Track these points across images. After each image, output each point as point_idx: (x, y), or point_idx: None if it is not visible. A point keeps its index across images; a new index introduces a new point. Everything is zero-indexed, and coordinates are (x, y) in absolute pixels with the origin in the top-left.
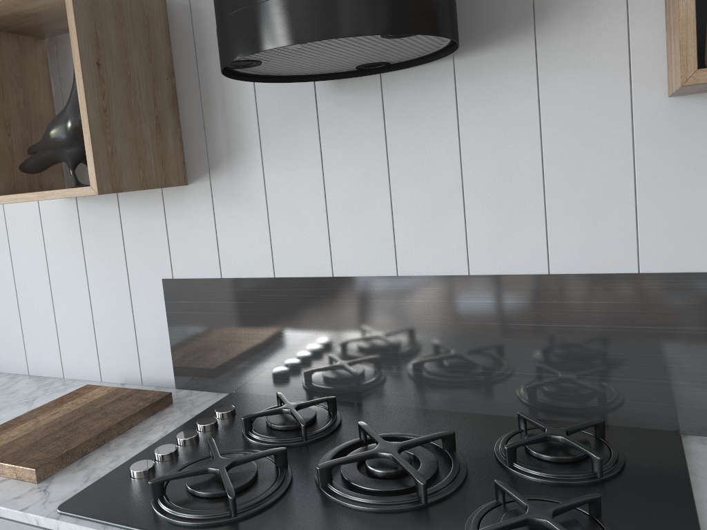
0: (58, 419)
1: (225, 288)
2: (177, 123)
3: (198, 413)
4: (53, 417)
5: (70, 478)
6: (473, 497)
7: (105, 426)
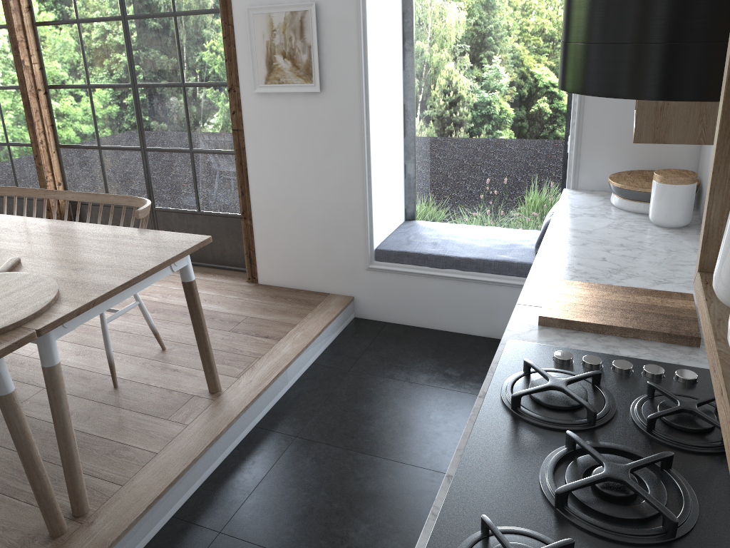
0: (615, 301)
1: None
2: None
3: (685, 365)
4: (617, 298)
5: (548, 334)
6: (579, 543)
7: (613, 323)
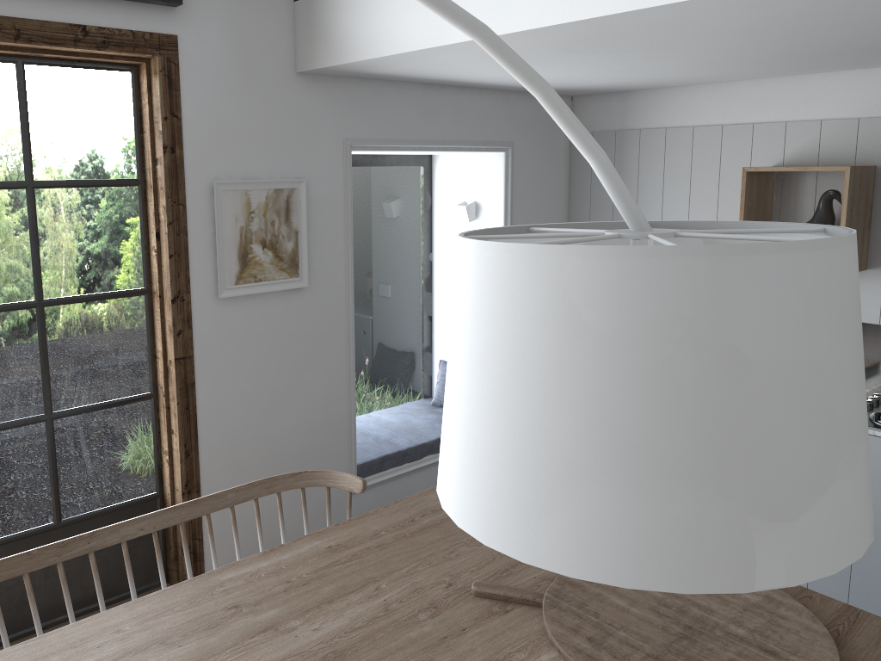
0: None
1: (880, 331)
2: (868, 235)
3: None
4: None
5: None
6: None
7: None
